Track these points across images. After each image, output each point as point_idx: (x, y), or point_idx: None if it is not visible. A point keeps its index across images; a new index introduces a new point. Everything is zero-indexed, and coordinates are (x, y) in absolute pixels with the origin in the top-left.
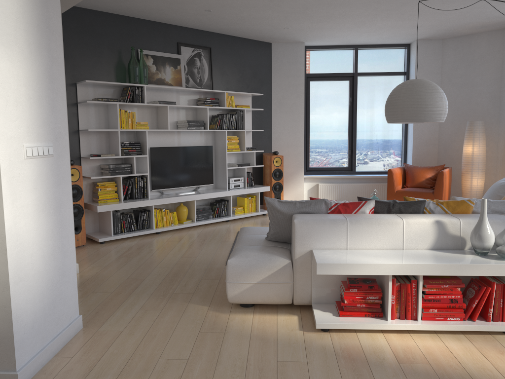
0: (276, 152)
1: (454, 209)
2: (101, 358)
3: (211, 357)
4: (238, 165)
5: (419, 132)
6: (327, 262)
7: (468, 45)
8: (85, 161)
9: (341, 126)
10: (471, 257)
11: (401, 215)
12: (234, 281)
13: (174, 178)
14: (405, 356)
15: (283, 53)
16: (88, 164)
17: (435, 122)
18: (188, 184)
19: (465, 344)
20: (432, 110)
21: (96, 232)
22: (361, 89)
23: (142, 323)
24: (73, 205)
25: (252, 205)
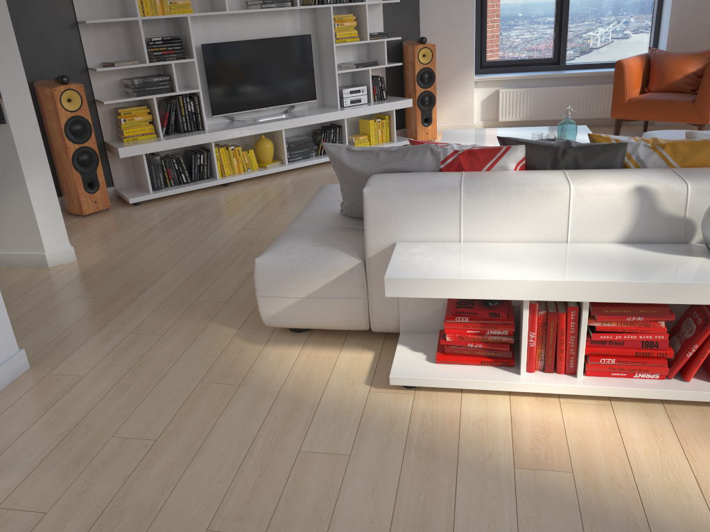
0: (423, 39)
1: (687, 160)
2: (26, 431)
3: (195, 436)
4: (357, 65)
5: None
6: (404, 275)
7: None
8: (96, 75)
9: None
10: (696, 265)
11: (572, 176)
12: (268, 293)
13: (248, 95)
14: (532, 450)
15: None
16: (102, 79)
17: None
18: (273, 102)
19: (658, 428)
20: None
21: (131, 186)
22: None
23: (121, 362)
24: (78, 148)
25: (384, 132)
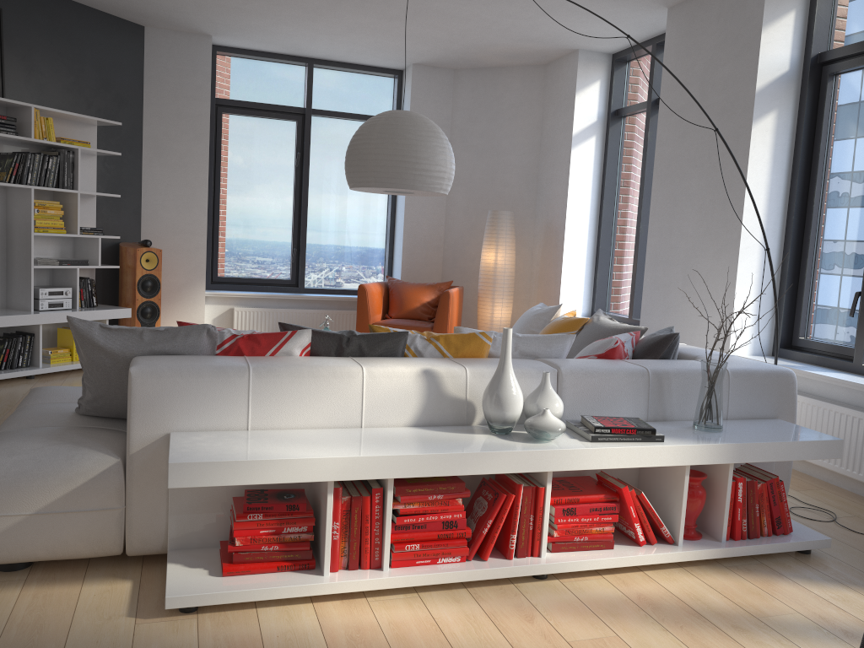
0: (147, 242)
1: (459, 351)
2: None
3: None
4: (62, 261)
5: (414, 223)
6: (194, 459)
7: (493, 85)
8: None
9: (280, 204)
10: (483, 439)
11: (361, 360)
12: None
13: None
14: None
15: (169, 51)
16: None
17: (433, 192)
18: None
19: (468, 609)
20: (427, 170)
21: None
22: (318, 140)
23: None
24: None
25: None
